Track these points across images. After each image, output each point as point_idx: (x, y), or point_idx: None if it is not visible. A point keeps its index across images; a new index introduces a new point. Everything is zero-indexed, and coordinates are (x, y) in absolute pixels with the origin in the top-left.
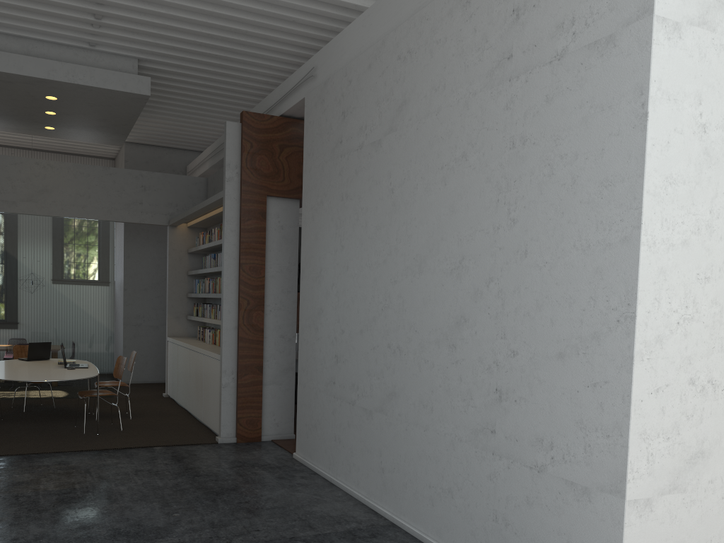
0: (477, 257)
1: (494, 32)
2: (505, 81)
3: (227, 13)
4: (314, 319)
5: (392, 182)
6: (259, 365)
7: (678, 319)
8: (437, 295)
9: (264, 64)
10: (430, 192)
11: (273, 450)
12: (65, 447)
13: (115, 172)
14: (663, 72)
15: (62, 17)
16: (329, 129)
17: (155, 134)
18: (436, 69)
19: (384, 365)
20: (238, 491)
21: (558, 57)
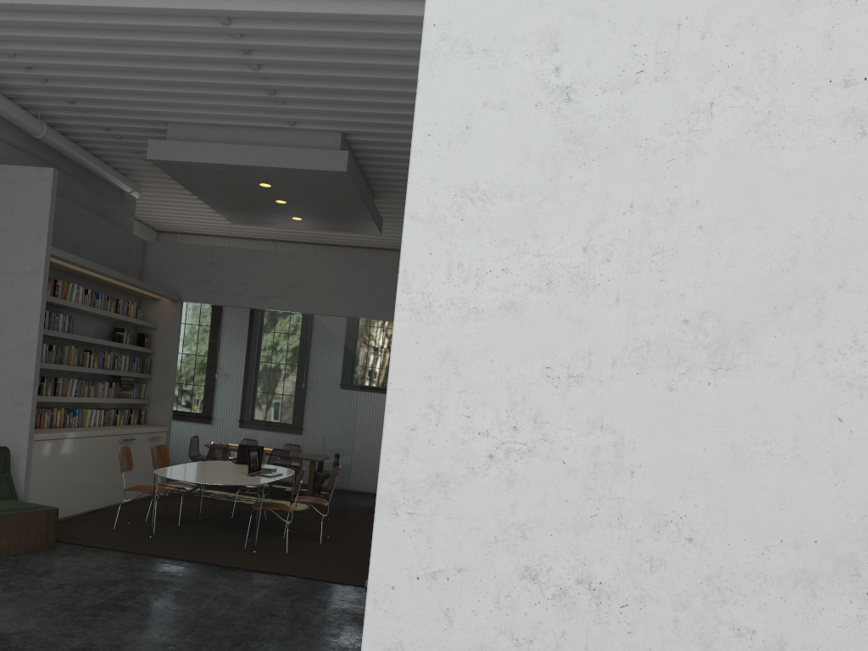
0: None
1: None
2: None
3: (382, 62)
4: None
5: None
6: None
7: (491, 449)
8: None
9: None
10: None
11: None
12: (201, 558)
13: (370, 264)
14: (456, 7)
15: (240, 98)
16: None
17: None
18: None
19: None
20: (282, 642)
21: None
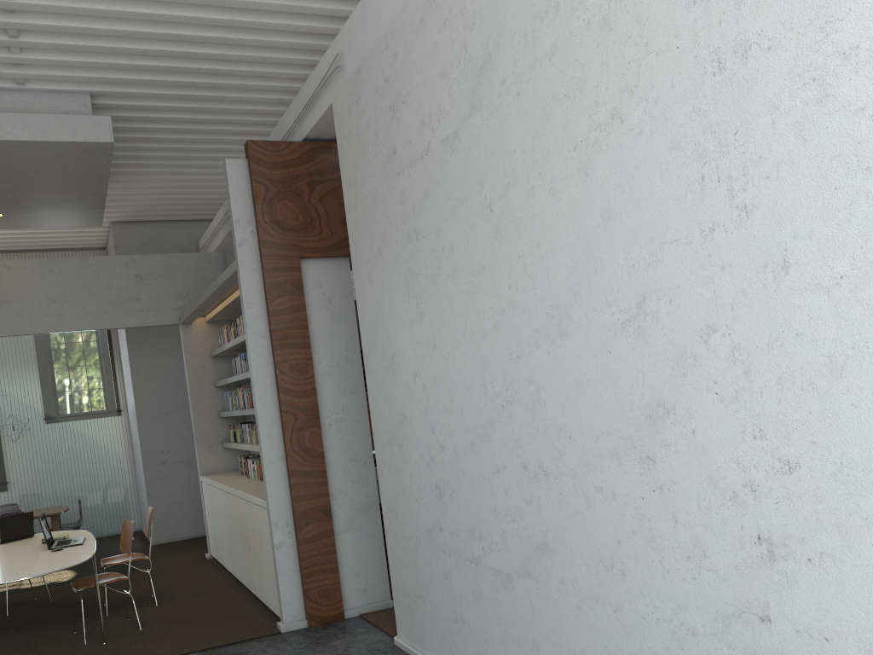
0: (674, 292)
1: None
2: None
3: None
4: (394, 431)
5: (487, 195)
6: (325, 508)
7: None
8: (601, 370)
9: (269, 73)
10: (560, 195)
11: (363, 633)
12: None
13: (97, 263)
14: None
15: None
16: (373, 138)
17: (149, 205)
18: None
19: (520, 498)
20: None
21: None
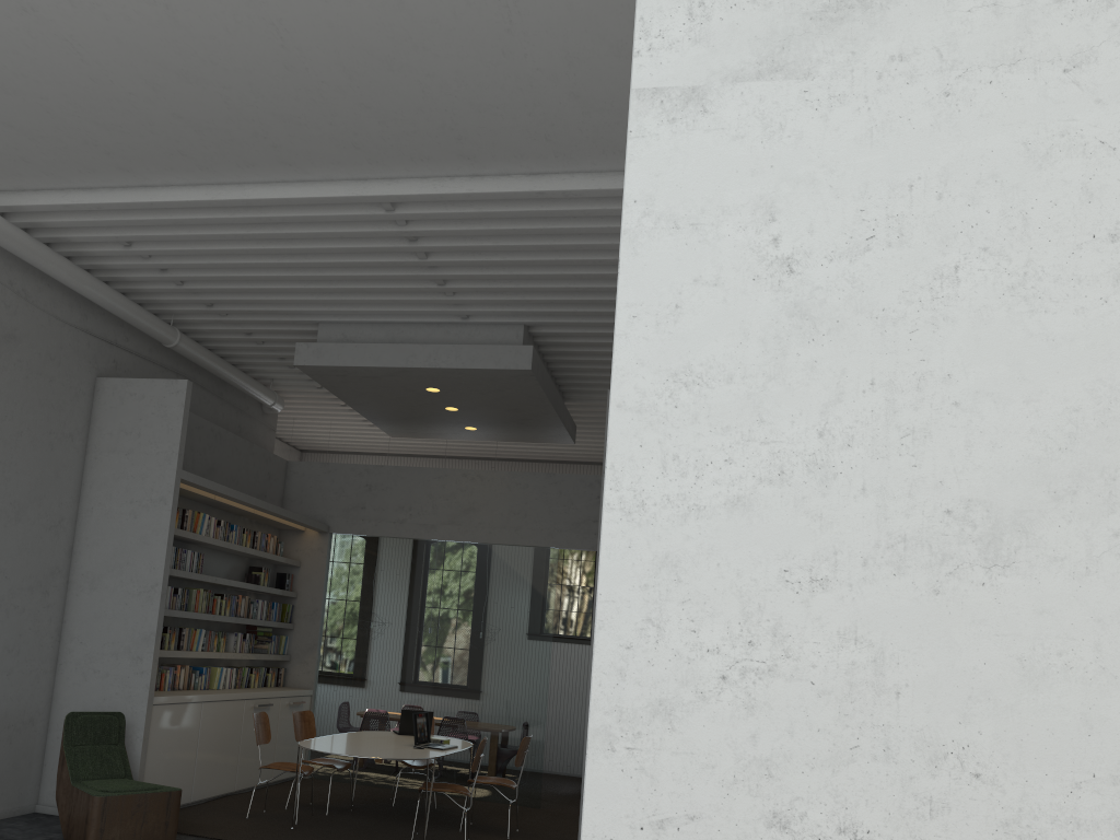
0: None
1: None
2: None
3: (571, 242)
4: None
5: None
6: None
7: (723, 668)
8: None
9: None
10: None
11: None
12: None
13: (562, 480)
14: (658, 181)
15: (404, 291)
16: None
17: None
18: None
19: None
20: None
21: None
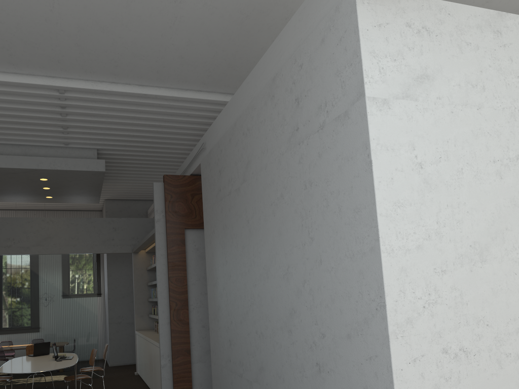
0: (296, 265)
1: (288, 114)
2: (296, 145)
3: (144, 115)
4: (216, 313)
5: (247, 216)
6: (187, 349)
7: (423, 304)
8: (278, 293)
9: (178, 143)
10: (267, 221)
11: None
12: None
13: (95, 221)
14: (379, 132)
15: (42, 130)
16: (213, 182)
17: (124, 192)
18: (262, 139)
19: (255, 346)
20: None
21: (321, 127)
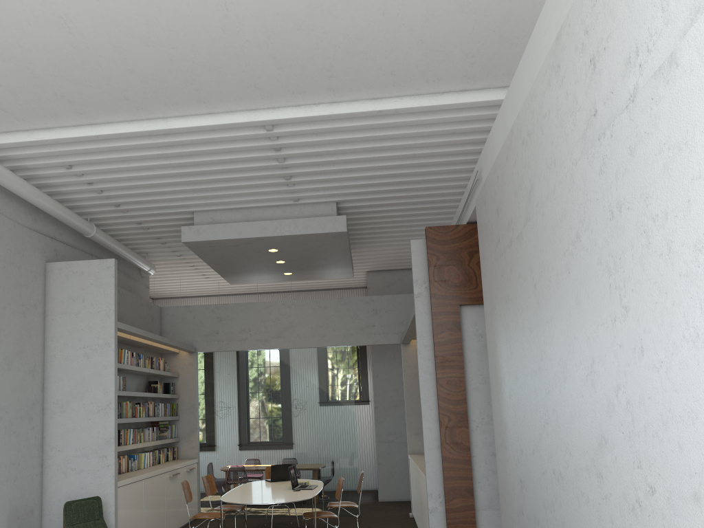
0: (604, 359)
1: (580, 90)
2: (595, 142)
3: (387, 144)
4: (502, 436)
5: (533, 277)
6: (468, 488)
7: None
8: (579, 408)
9: (449, 178)
10: (560, 284)
11: None
12: None
13: (348, 301)
14: None
15: (261, 185)
16: (491, 229)
17: (390, 260)
18: (547, 146)
19: (553, 495)
20: None
21: (632, 98)
